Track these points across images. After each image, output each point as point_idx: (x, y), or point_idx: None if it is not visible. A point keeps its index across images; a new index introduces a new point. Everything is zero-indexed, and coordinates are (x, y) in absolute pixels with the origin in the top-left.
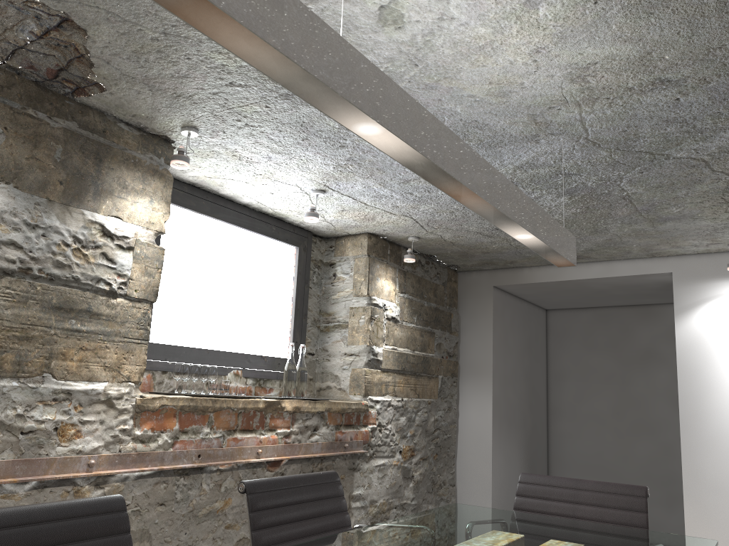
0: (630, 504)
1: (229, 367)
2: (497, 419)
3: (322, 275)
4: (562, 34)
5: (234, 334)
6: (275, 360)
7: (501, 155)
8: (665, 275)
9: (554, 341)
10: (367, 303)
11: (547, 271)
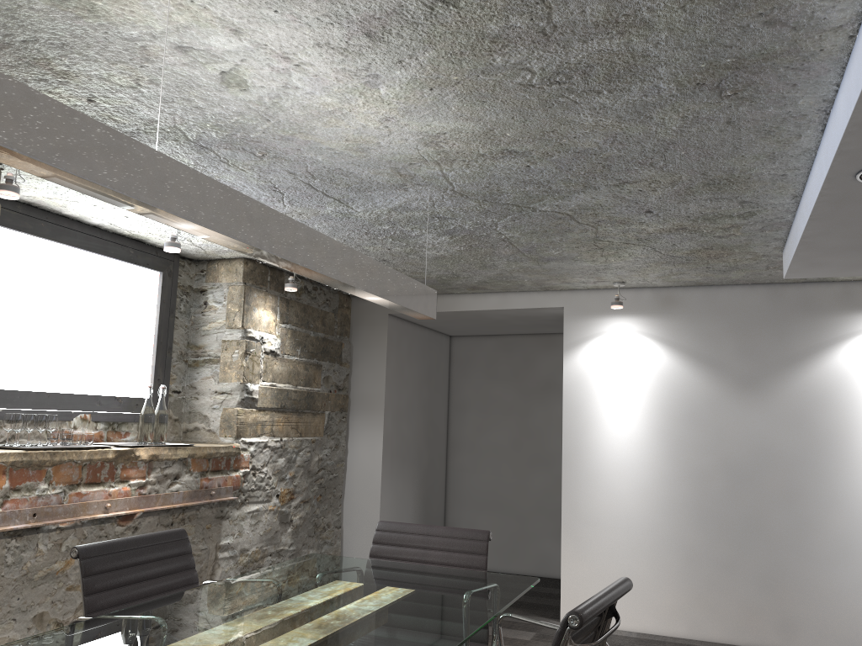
0: (473, 548)
1: (75, 412)
2: (389, 455)
3: (191, 303)
4: (407, 109)
5: (82, 373)
6: (132, 401)
7: (373, 198)
8: (558, 309)
9: (457, 370)
10: (242, 337)
11: (444, 301)
